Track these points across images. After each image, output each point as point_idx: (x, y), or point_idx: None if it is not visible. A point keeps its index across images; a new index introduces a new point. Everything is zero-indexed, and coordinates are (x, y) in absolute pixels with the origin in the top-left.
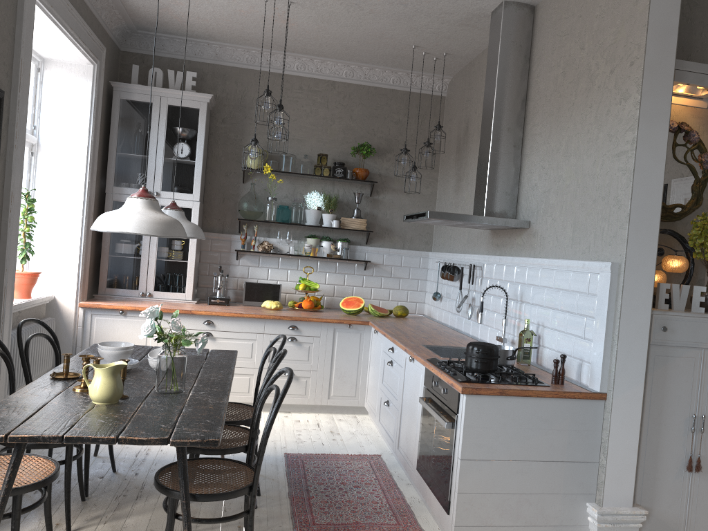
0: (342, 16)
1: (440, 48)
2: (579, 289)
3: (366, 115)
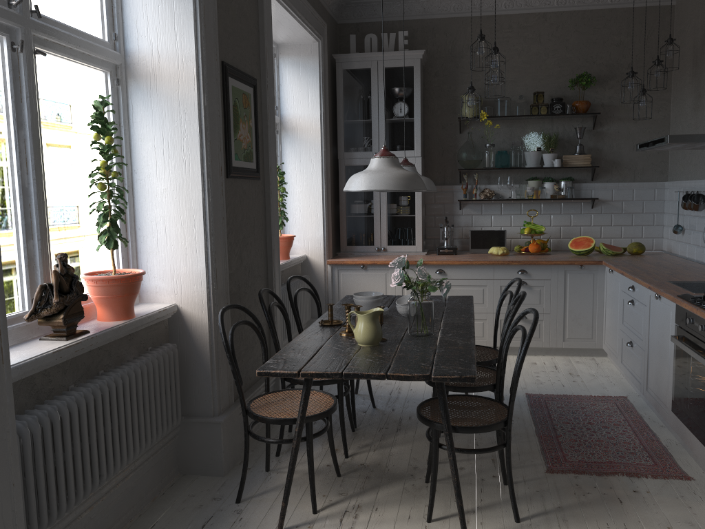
0: None
1: None
2: None
3: (582, 42)
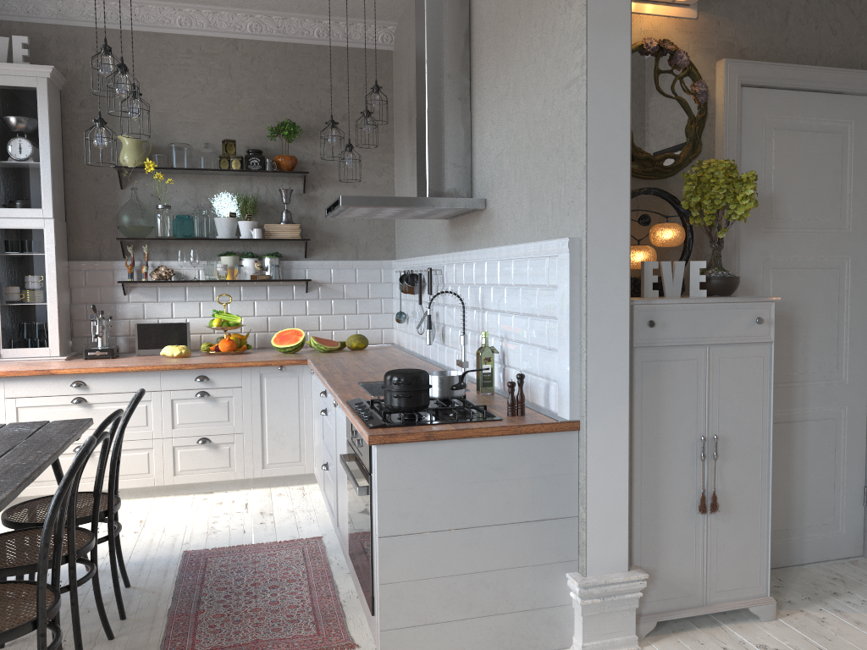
0: None
1: None
2: (538, 281)
3: (285, 82)
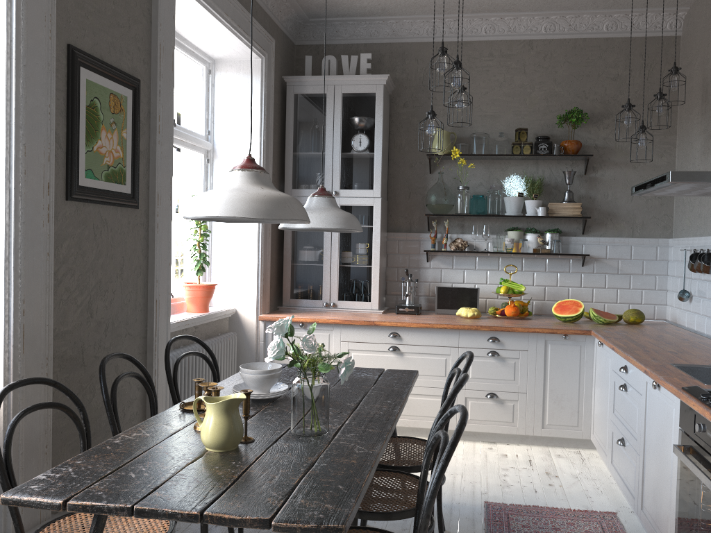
0: None
1: None
2: None
3: (573, 75)
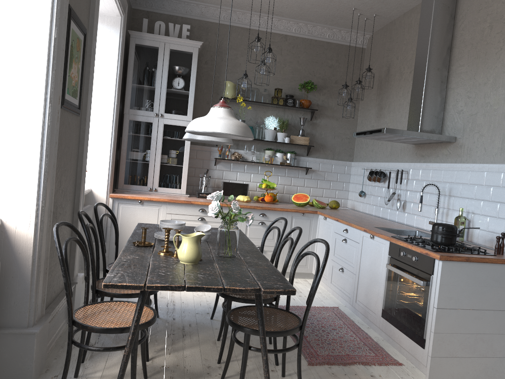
0: None
1: (373, 10)
2: None
3: (308, 60)
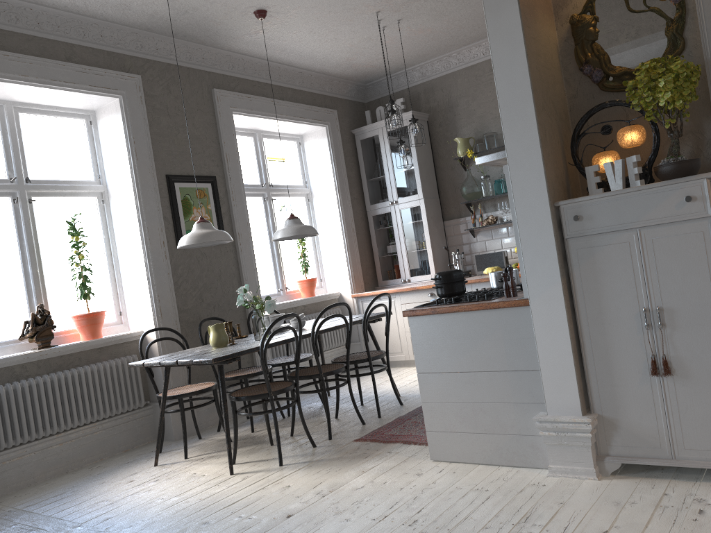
0: (444, 6)
1: None
2: None
3: None
